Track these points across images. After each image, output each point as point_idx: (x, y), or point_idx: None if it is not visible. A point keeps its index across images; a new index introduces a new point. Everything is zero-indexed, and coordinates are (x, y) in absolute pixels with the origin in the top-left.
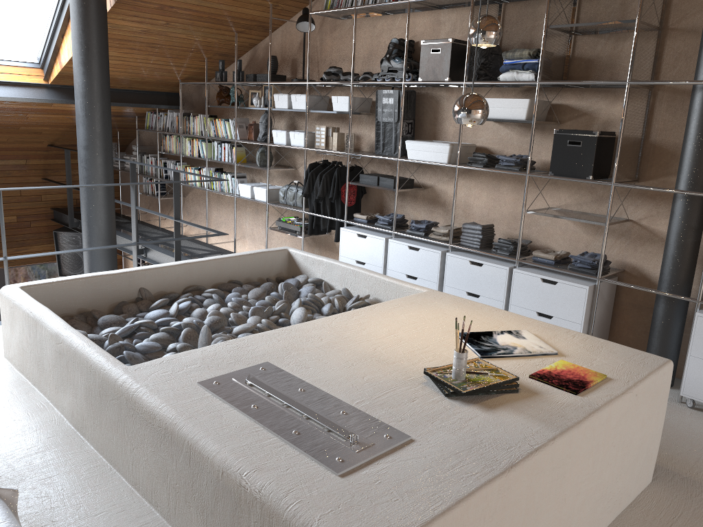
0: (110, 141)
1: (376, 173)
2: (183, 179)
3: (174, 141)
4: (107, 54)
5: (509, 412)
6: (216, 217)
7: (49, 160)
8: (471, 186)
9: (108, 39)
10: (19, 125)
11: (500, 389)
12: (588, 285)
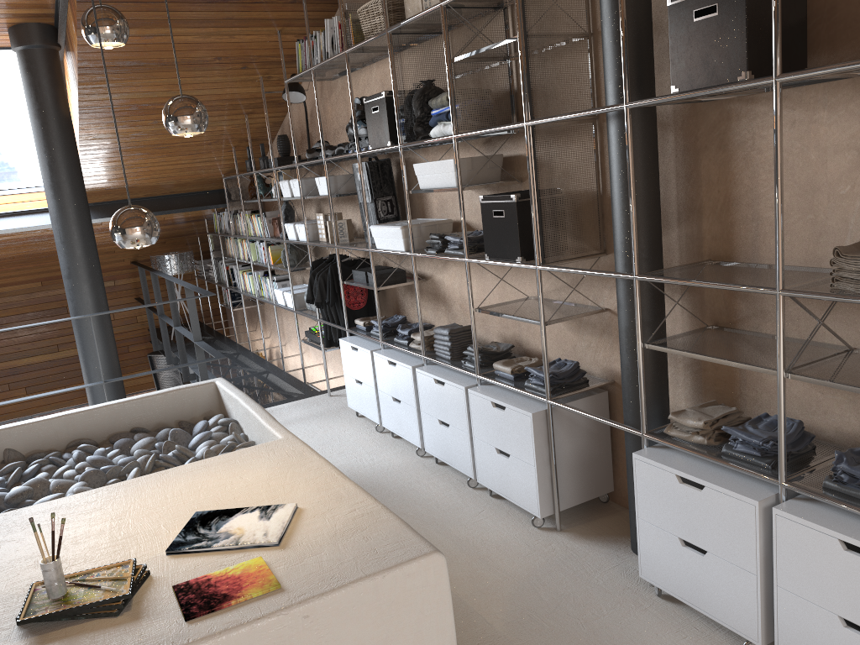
0: (93, 265)
1: (387, 263)
2: (243, 286)
3: (232, 244)
4: (76, 171)
5: None
6: (287, 325)
7: (139, 278)
8: (462, 274)
9: (76, 154)
10: None
11: (94, 612)
12: (535, 410)
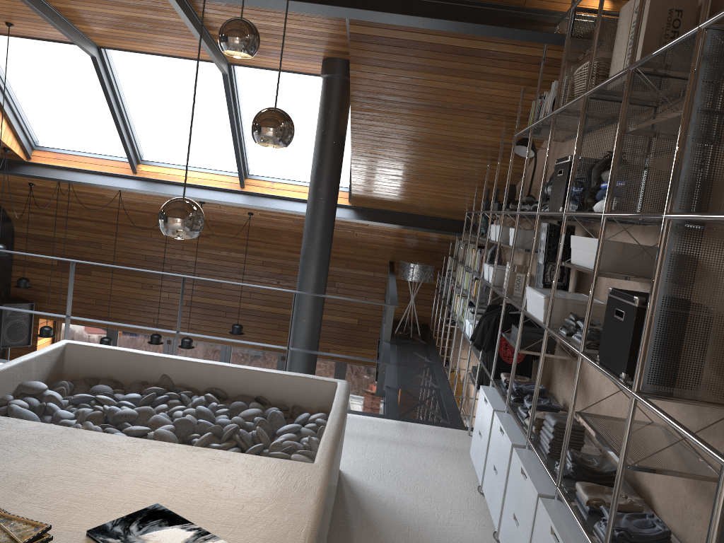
0: (323, 253)
1: None
2: (454, 308)
3: (459, 269)
4: (334, 177)
5: None
6: None
7: None
8: None
9: (339, 164)
10: (354, 241)
11: None
12: None
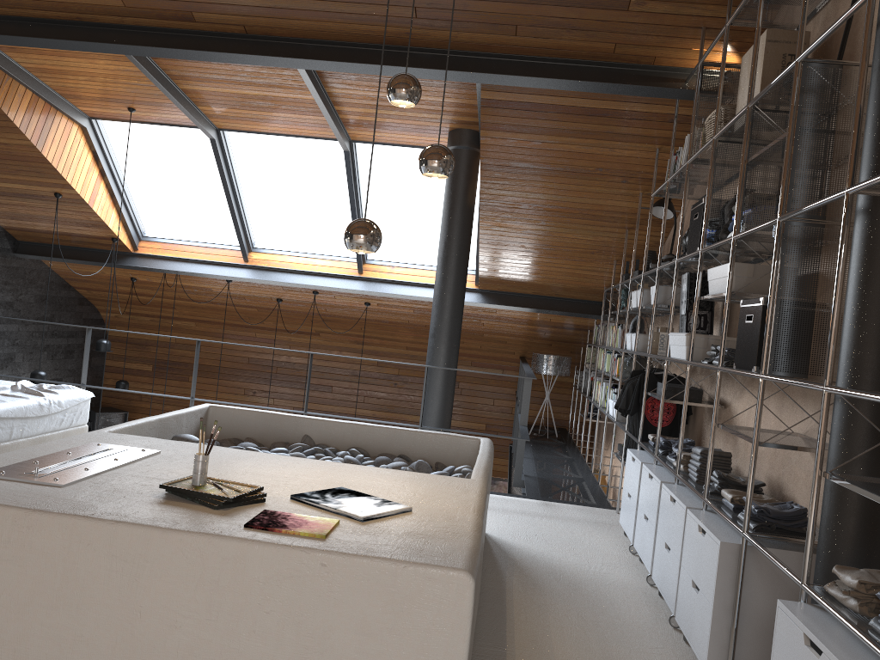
0: (453, 331)
1: (702, 388)
2: (596, 396)
3: (599, 355)
4: (464, 251)
5: (160, 507)
6: None
7: None
8: (752, 403)
9: (468, 237)
10: (481, 332)
11: (205, 501)
12: (727, 541)
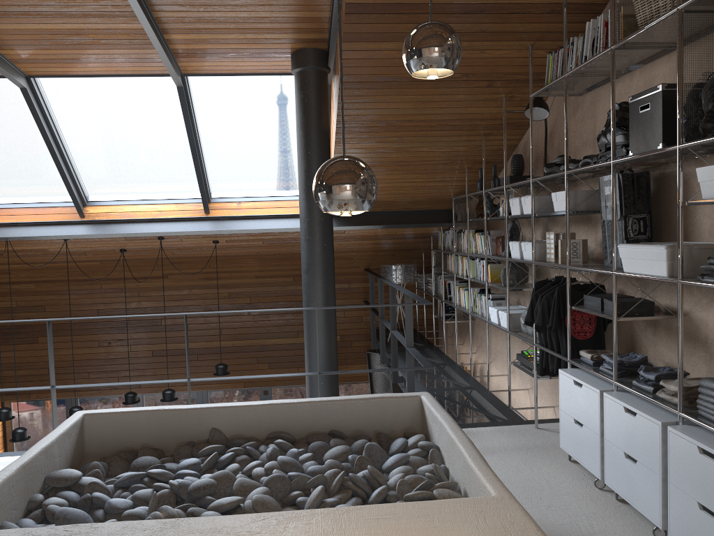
0: (328, 263)
1: (624, 292)
2: (458, 301)
3: (452, 260)
4: None
5: None
6: (494, 344)
7: (369, 283)
8: None
9: None
10: None
11: None
12: None
